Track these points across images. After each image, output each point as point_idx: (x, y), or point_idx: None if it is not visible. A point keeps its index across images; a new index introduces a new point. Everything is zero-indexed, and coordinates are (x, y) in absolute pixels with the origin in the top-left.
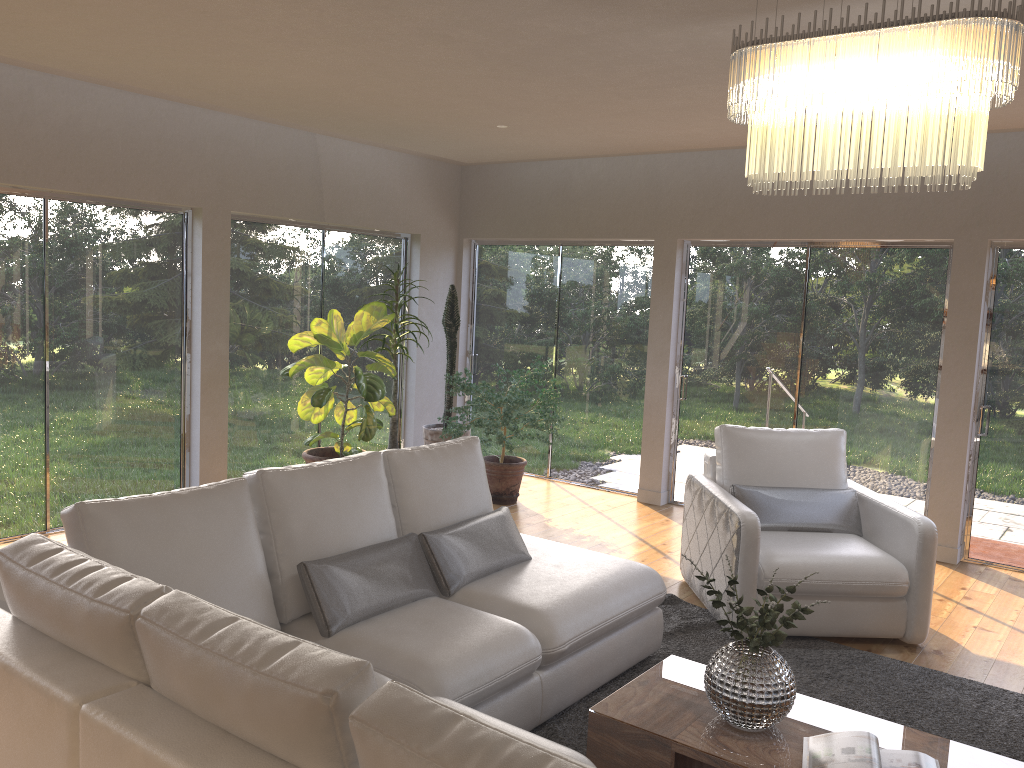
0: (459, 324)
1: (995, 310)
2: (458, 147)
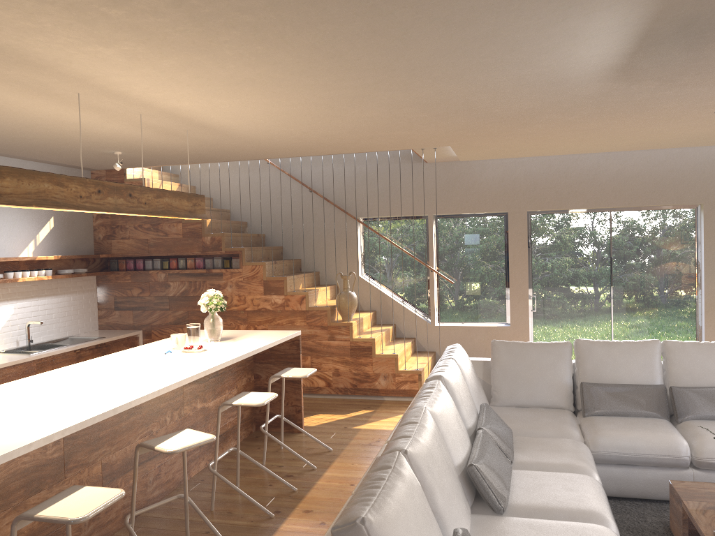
0: None
1: None
2: None
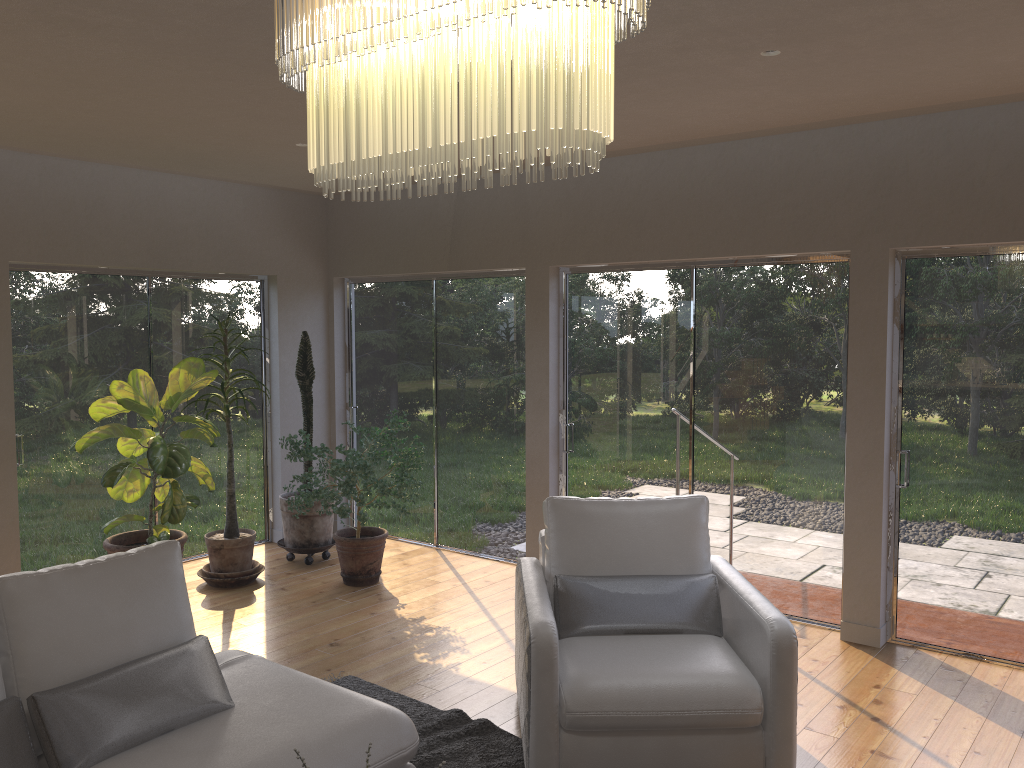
0: (314, 376)
1: (906, 334)
2: (286, 174)
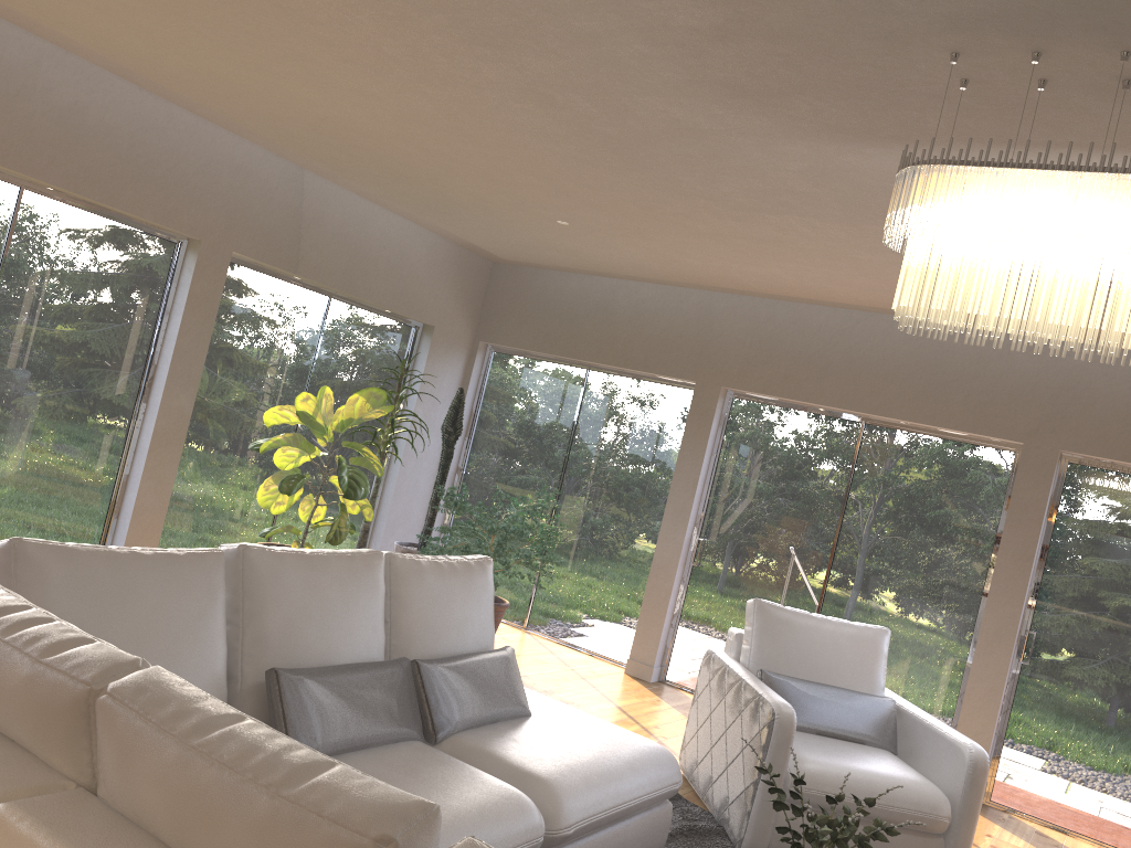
0: (460, 433)
1: (1056, 528)
2: (502, 238)
